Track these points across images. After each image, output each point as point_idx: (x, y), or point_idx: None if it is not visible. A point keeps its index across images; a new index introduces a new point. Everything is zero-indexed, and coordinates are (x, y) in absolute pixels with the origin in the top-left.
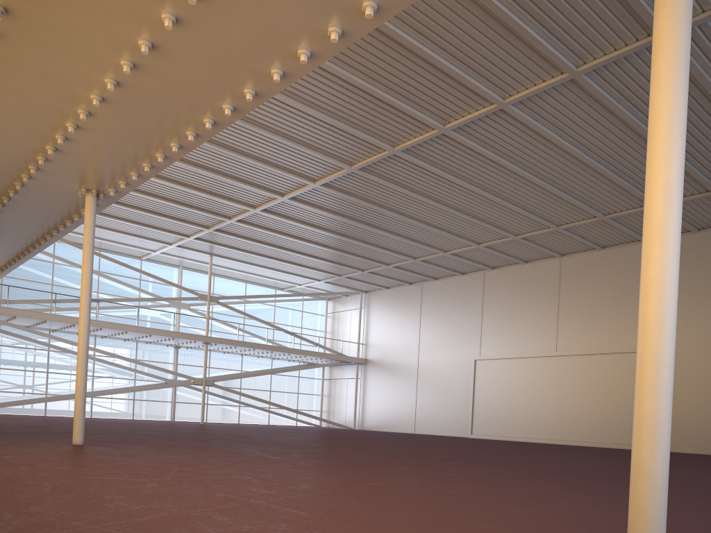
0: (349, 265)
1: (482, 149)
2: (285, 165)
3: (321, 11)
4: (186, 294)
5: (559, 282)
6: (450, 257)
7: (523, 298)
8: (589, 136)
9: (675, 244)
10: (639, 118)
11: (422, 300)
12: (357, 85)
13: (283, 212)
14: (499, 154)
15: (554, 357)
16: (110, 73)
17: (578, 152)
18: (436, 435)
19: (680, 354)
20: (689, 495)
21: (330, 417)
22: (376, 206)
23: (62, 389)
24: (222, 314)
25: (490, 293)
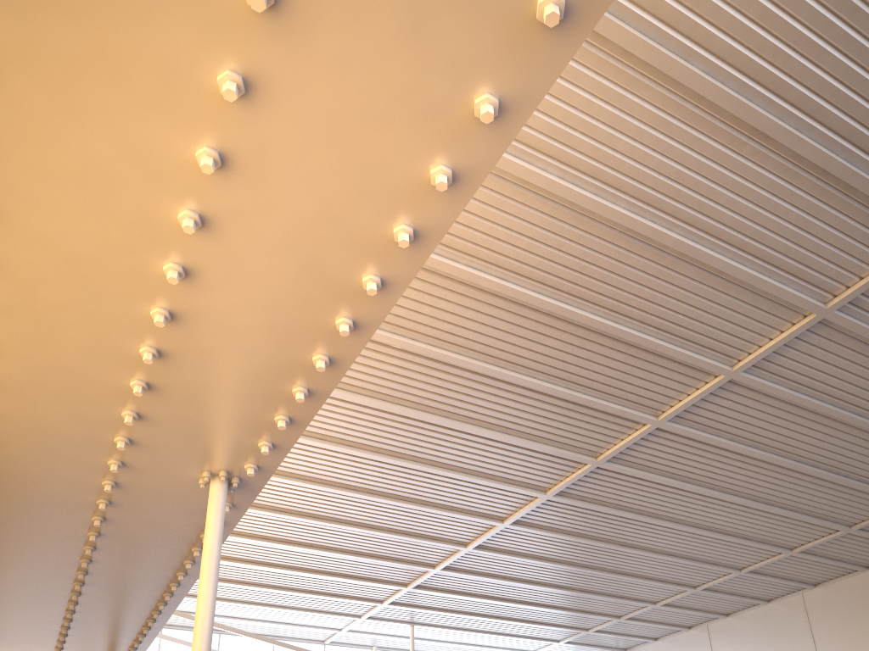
0: (599, 612)
1: (794, 393)
2: (503, 474)
3: None
4: None
5: None
6: (747, 577)
7: None
8: None
9: None
10: None
11: (712, 647)
12: (601, 327)
13: (504, 546)
14: (819, 397)
15: None
16: (203, 127)
17: None
18: None
19: None
20: None
21: None
22: (635, 514)
23: None
24: None
25: (821, 622)
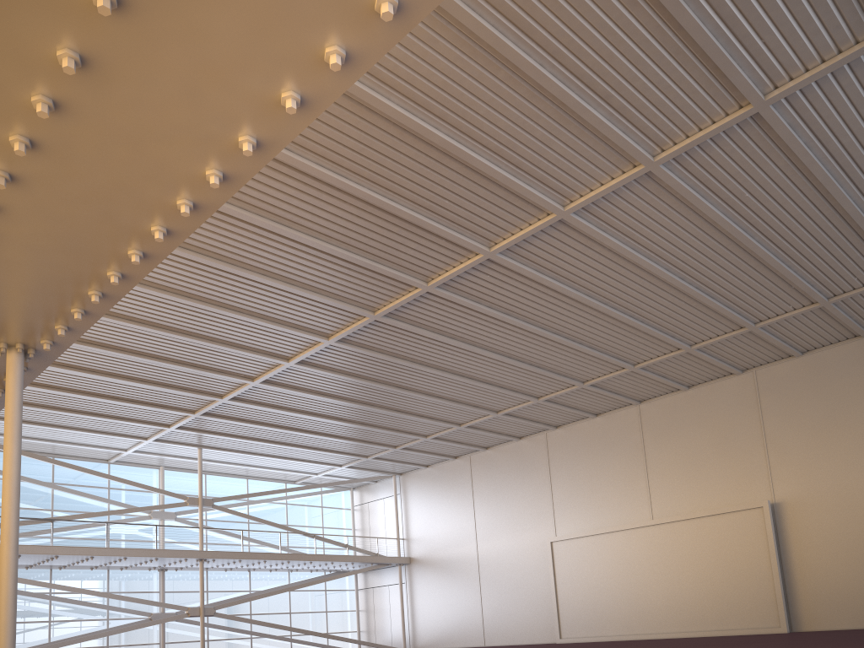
0: (377, 442)
1: (539, 274)
2: (289, 319)
3: None
4: (171, 500)
5: (641, 434)
6: (503, 418)
7: (600, 458)
8: (670, 245)
9: None
10: (731, 216)
11: (472, 475)
12: (378, 203)
13: (290, 382)
14: (560, 279)
15: (652, 527)
16: (17, 123)
17: (657, 267)
18: (514, 645)
19: (812, 504)
20: None
21: (371, 638)
22: (408, 362)
23: None
24: (220, 521)
25: (557, 458)
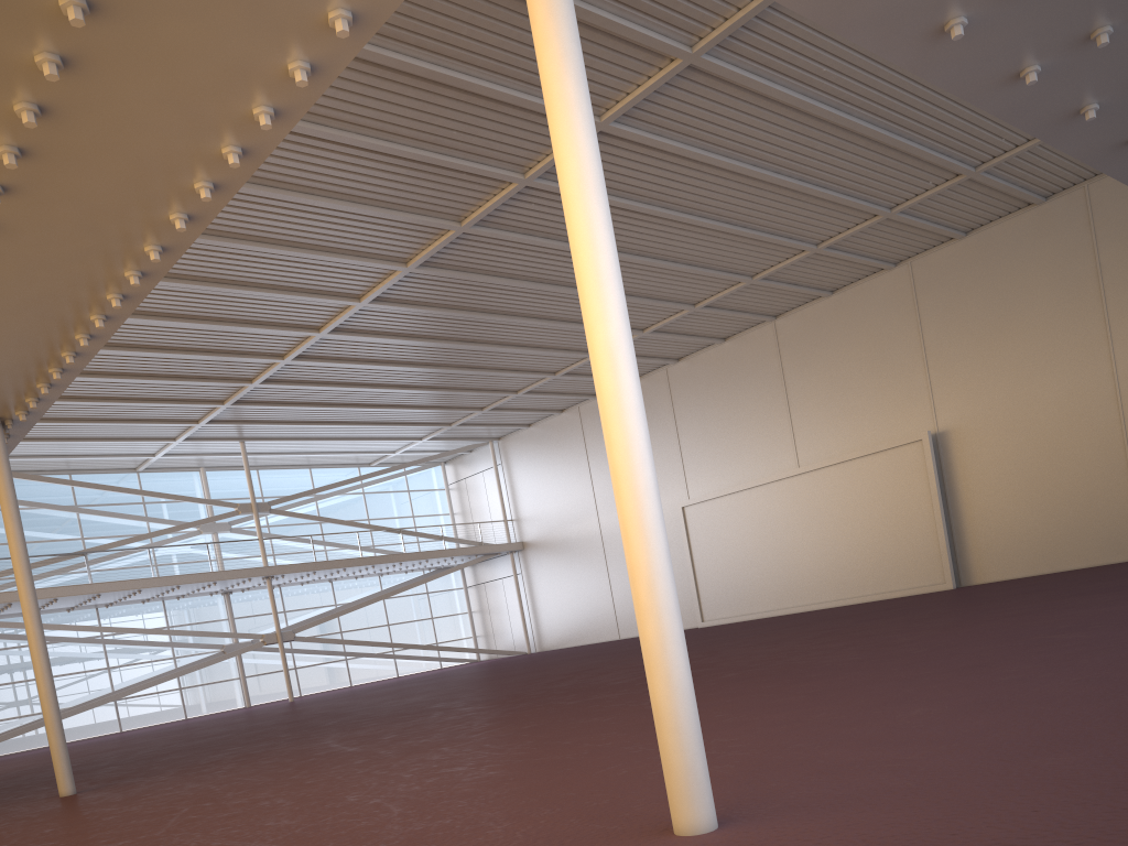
0: (458, 406)
1: None
2: (305, 286)
3: (200, 132)
4: (221, 508)
5: (779, 359)
6: None
7: (733, 395)
8: (749, 138)
9: (634, 419)
10: (813, 96)
11: (584, 432)
12: (371, 147)
13: (329, 353)
14: (623, 195)
15: (797, 477)
16: None
17: (740, 165)
18: None
19: (980, 430)
20: (912, 677)
21: (490, 643)
22: (466, 312)
23: (66, 699)
24: (285, 526)
25: (682, 400)
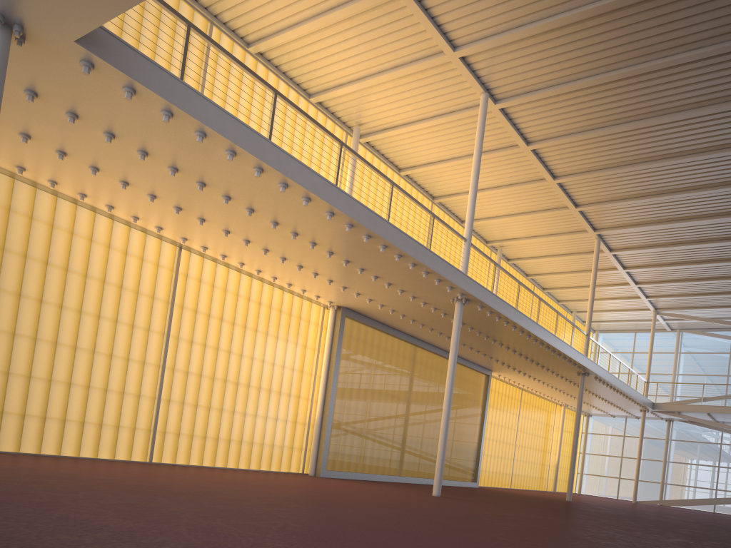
0: None
1: None
2: None
3: (238, 169)
4: None
5: None
6: None
7: None
8: None
9: None
10: None
11: None
12: None
13: None
14: None
15: None
16: (303, 240)
17: None
18: None
19: None
20: None
21: None
22: None
23: None
24: None
25: None
